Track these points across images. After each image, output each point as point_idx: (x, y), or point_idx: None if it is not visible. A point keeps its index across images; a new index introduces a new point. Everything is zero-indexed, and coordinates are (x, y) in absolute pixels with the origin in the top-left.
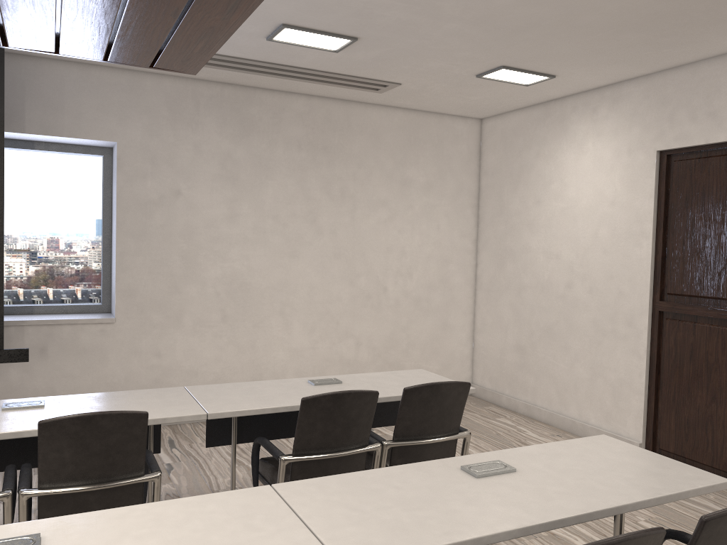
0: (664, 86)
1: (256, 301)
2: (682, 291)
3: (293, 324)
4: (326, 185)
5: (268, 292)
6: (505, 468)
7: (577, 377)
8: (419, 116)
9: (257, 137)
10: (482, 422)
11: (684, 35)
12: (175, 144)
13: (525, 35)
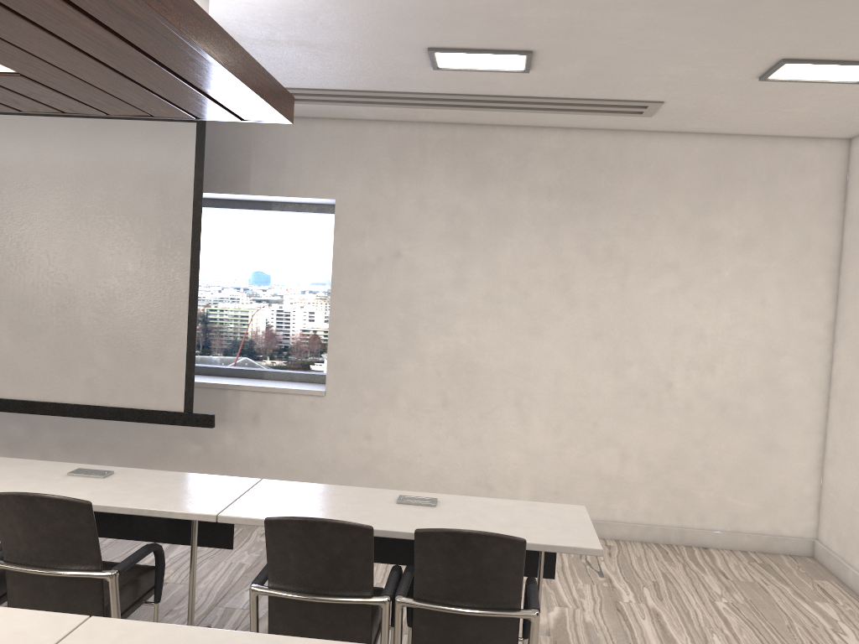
0: None
1: (485, 386)
2: None
3: (532, 420)
4: (586, 243)
5: (500, 376)
6: None
7: None
8: (735, 142)
9: (494, 185)
10: (783, 602)
11: None
12: (396, 198)
13: (761, 10)
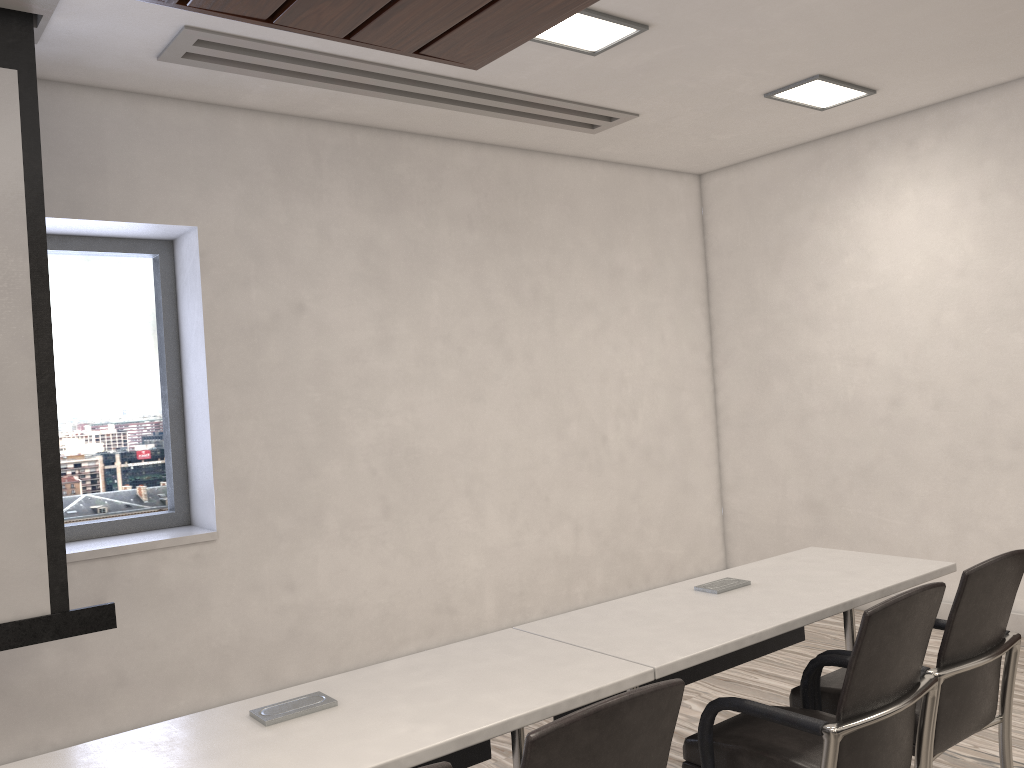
0: None
1: (431, 477)
2: None
3: (486, 509)
4: (513, 283)
5: (446, 461)
6: None
7: (928, 535)
8: (623, 172)
9: (409, 211)
10: None
11: None
12: (288, 227)
13: (903, 15)
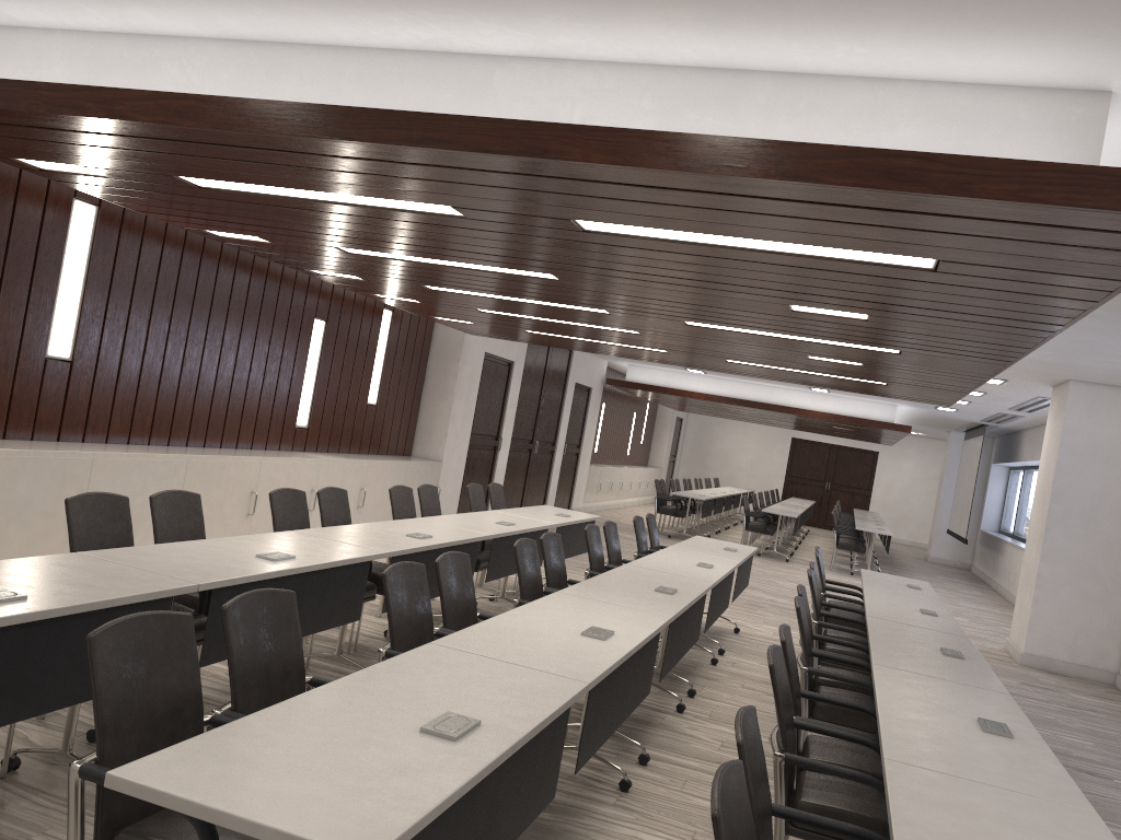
0: None
1: None
2: None
3: None
4: None
5: None
6: (432, 725)
7: None
8: None
9: None
10: None
11: None
12: None
13: None
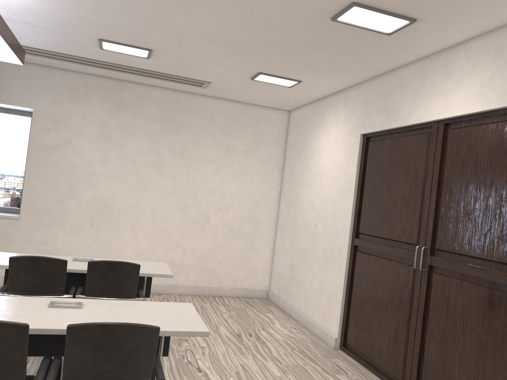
0: (367, 91)
1: (115, 216)
2: (366, 231)
3: (139, 234)
4: (171, 146)
5: (123, 211)
6: (75, 305)
7: (314, 289)
8: (243, 106)
9: (126, 112)
10: (252, 314)
11: (350, 54)
12: (70, 112)
13: (249, 51)
